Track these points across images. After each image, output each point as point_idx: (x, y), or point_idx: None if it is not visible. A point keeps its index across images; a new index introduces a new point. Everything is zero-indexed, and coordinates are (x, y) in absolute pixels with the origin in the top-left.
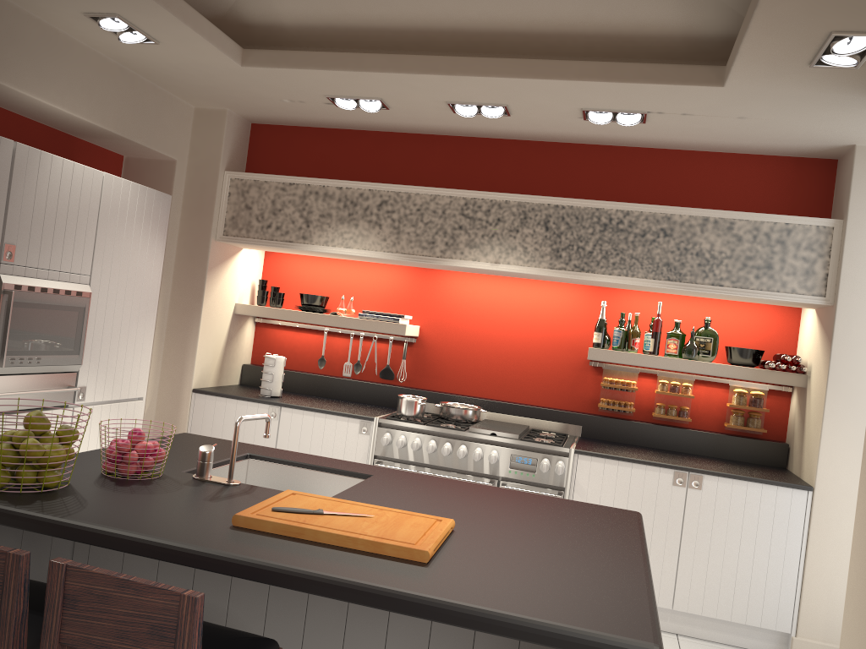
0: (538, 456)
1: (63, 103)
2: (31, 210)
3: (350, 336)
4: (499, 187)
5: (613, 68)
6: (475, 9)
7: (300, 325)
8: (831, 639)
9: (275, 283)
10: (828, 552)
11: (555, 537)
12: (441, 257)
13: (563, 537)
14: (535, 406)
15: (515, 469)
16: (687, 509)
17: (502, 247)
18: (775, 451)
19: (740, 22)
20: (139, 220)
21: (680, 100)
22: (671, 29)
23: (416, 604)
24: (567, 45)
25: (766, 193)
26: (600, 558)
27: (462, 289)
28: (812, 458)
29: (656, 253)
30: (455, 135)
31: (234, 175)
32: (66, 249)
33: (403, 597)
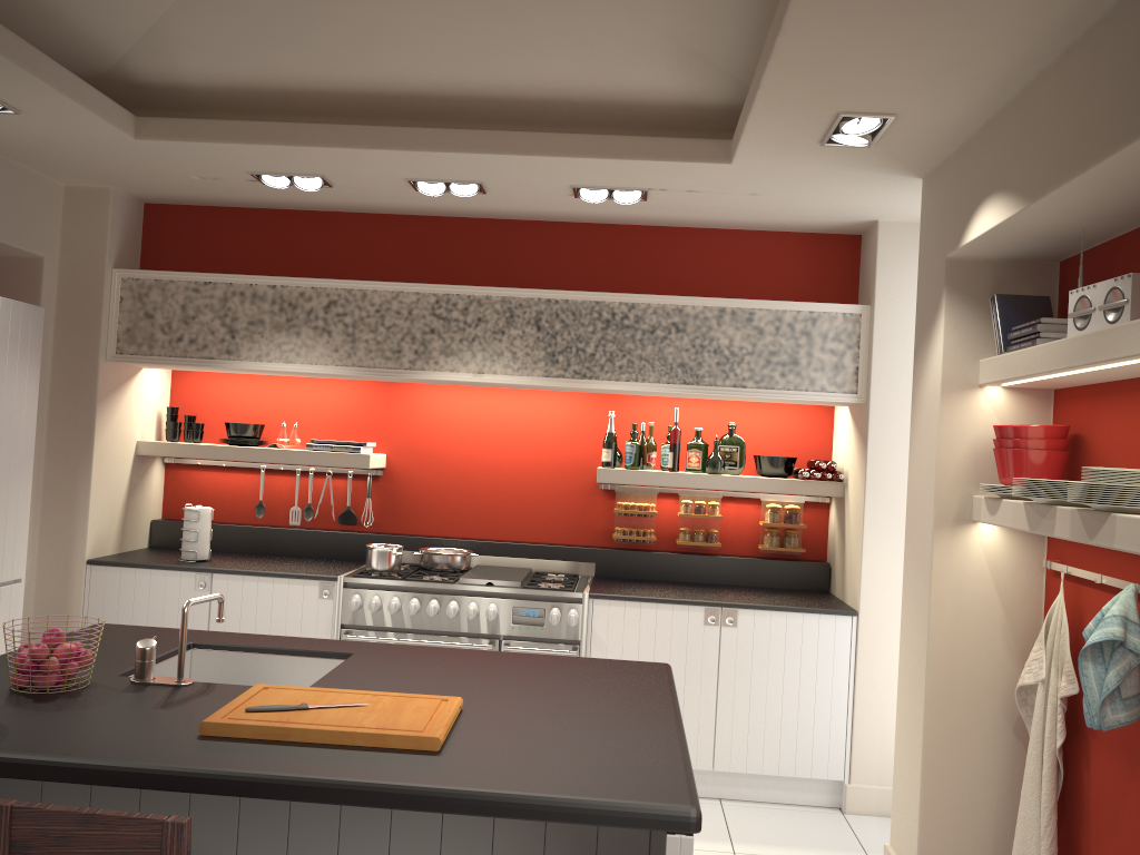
0: (546, 606)
1: None
2: None
3: (296, 473)
4: (477, 277)
5: (606, 141)
6: (438, 72)
7: (228, 463)
8: (887, 781)
9: (189, 410)
10: (877, 683)
11: (577, 703)
12: (411, 369)
13: (587, 703)
14: (538, 543)
15: (519, 624)
16: (723, 652)
17: (486, 353)
18: (815, 573)
19: (744, 90)
20: (4, 345)
21: (684, 176)
22: (668, 96)
23: (434, 798)
24: (551, 112)
25: (787, 275)
26: (629, 721)
27: (437, 404)
28: (854, 578)
29: (669, 353)
30: (417, 214)
31: (127, 273)
32: None
33: (419, 792)
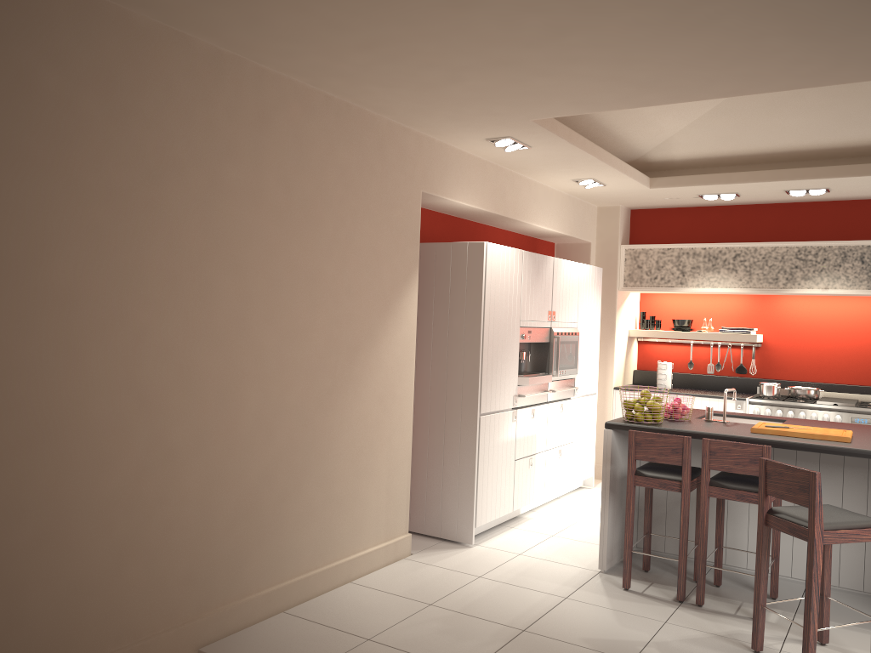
0: None
1: (550, 226)
2: (558, 291)
3: (710, 346)
4: (820, 234)
5: None
6: (808, 141)
7: (671, 341)
8: None
9: (649, 313)
10: None
11: None
12: (784, 288)
13: None
14: (861, 385)
15: None
16: None
17: (829, 277)
18: None
19: None
20: (592, 286)
21: None
22: None
23: (854, 451)
24: None
25: None
26: None
27: (793, 306)
28: None
29: None
30: (782, 202)
31: (627, 247)
32: (569, 310)
33: (848, 449)
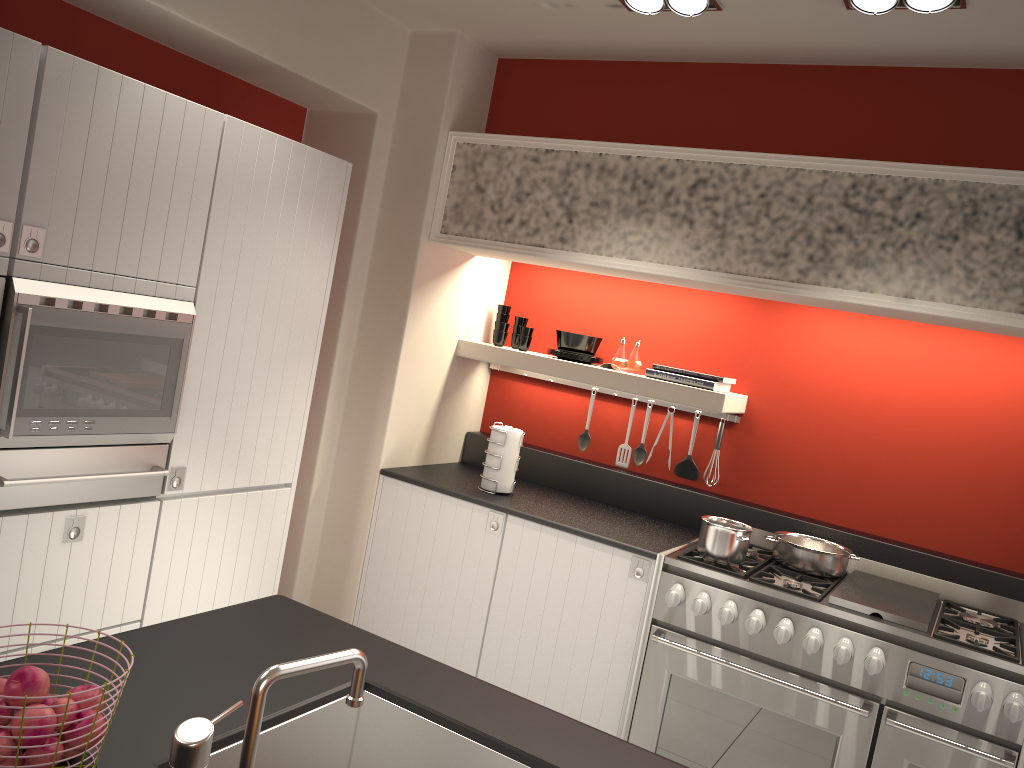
0: (967, 675)
1: (175, 2)
2: (79, 170)
3: (631, 403)
4: (918, 157)
5: None
6: None
7: (555, 380)
8: None
9: (523, 311)
10: None
11: None
12: (799, 282)
13: None
14: (953, 557)
15: (917, 690)
16: None
17: (922, 267)
18: None
19: None
20: (291, 201)
21: None
22: None
23: None
24: None
25: None
26: None
27: (827, 339)
28: None
29: None
30: (839, 65)
31: (463, 137)
32: (149, 241)
33: None
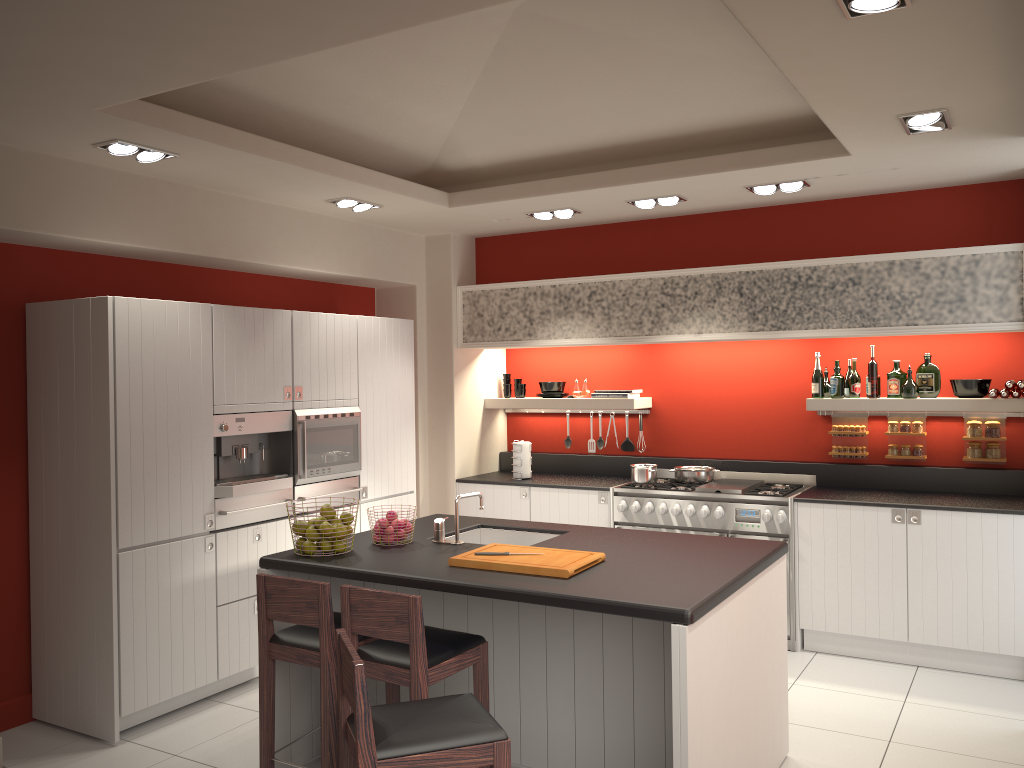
0: (760, 508)
1: (320, 266)
2: (309, 358)
3: (590, 415)
4: (698, 259)
5: (751, 155)
6: (624, 129)
7: (545, 411)
8: None
9: (518, 375)
10: None
11: (683, 560)
12: (650, 335)
13: (690, 560)
14: (770, 460)
15: (741, 522)
16: (910, 545)
17: (703, 317)
18: (1018, 480)
19: None
20: (390, 347)
21: (824, 168)
22: (796, 112)
23: (547, 597)
24: (714, 139)
25: (959, 223)
26: (706, 570)
27: (685, 357)
28: None
29: (847, 303)
30: (651, 218)
31: (465, 288)
32: (337, 382)
33: (540, 594)
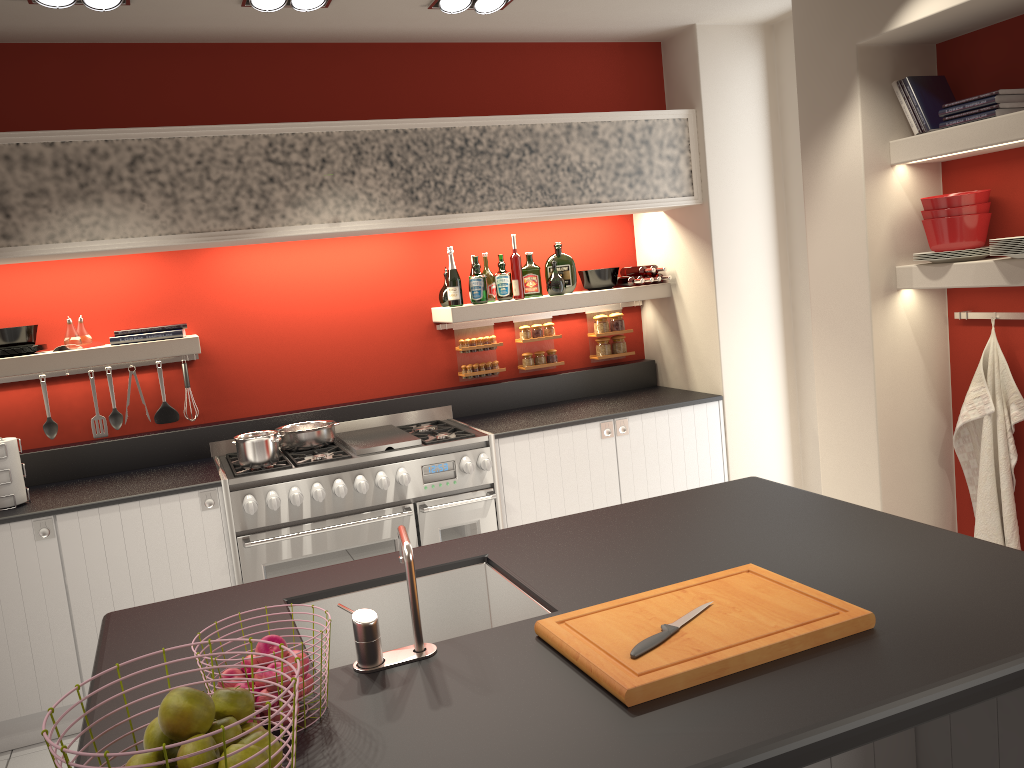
0: (455, 457)
1: None
2: None
3: (89, 376)
4: (292, 114)
5: None
6: None
7: None
8: None
9: None
10: (744, 454)
11: (814, 535)
12: (255, 227)
13: (820, 533)
14: (387, 398)
15: (431, 482)
16: (621, 460)
17: (338, 198)
18: (645, 371)
19: None
20: None
21: None
22: None
23: (998, 680)
24: None
25: (603, 87)
26: (900, 537)
27: (245, 269)
28: (709, 367)
29: (526, 176)
30: (205, 42)
31: None
32: None
33: (983, 680)
